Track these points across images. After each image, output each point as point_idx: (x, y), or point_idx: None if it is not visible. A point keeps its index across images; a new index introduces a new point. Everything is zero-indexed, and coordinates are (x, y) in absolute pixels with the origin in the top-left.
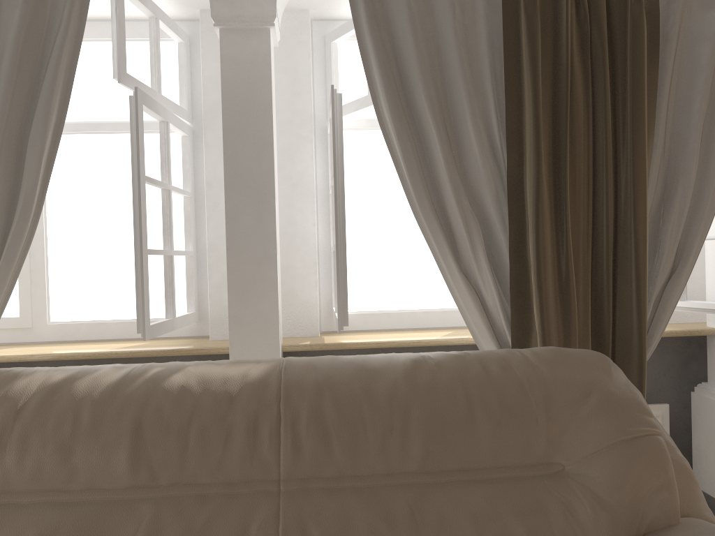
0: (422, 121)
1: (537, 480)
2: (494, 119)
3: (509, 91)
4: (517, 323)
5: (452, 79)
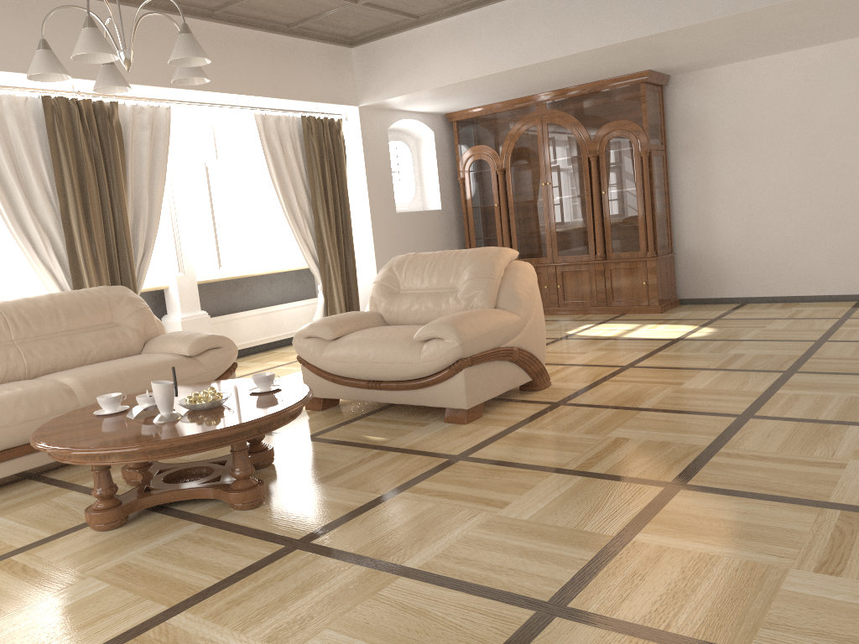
0: (8, 183)
1: (110, 327)
2: (48, 182)
3: (56, 169)
4: (76, 284)
5: (22, 161)
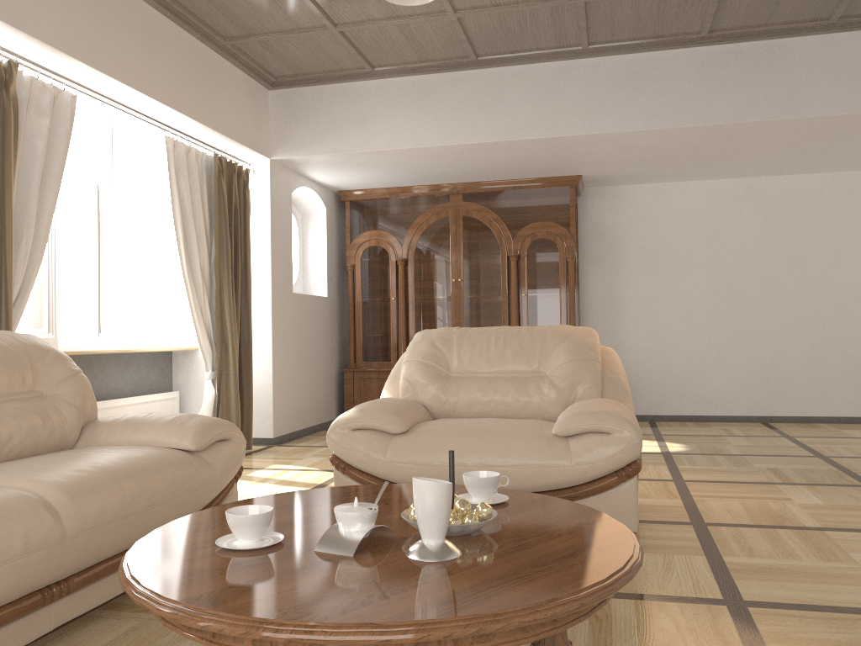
0: None
1: (34, 399)
2: None
3: None
4: None
5: None
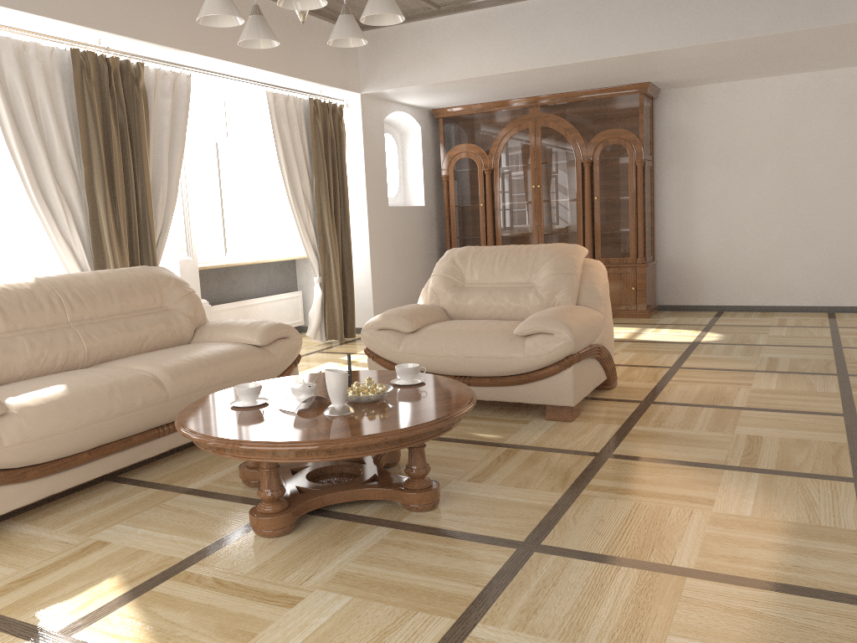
0: (30, 143)
1: (162, 312)
2: (72, 146)
3: (82, 132)
4: (97, 263)
5: (45, 119)
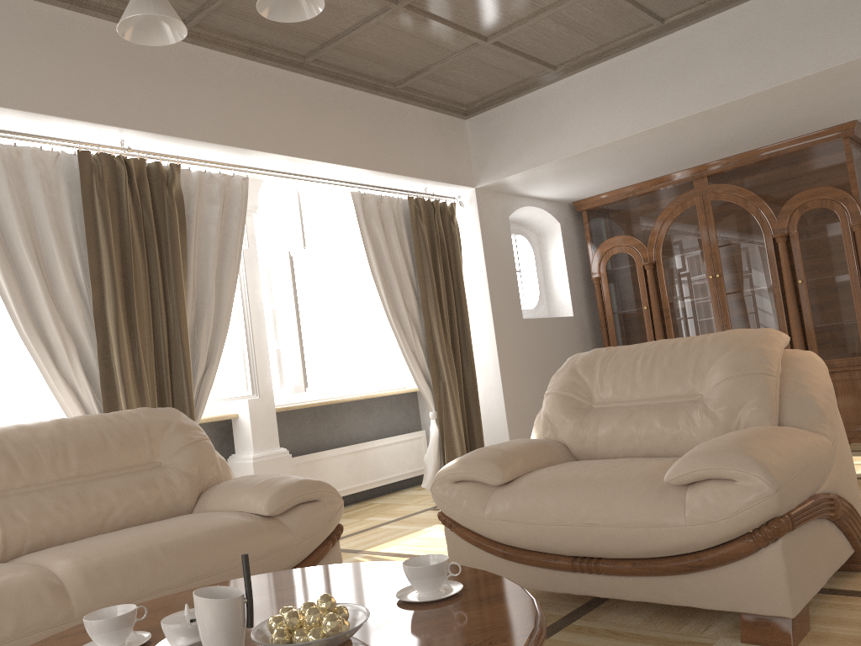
0: (22, 265)
1: (148, 470)
2: (79, 266)
3: (90, 247)
4: (108, 409)
5: (45, 236)
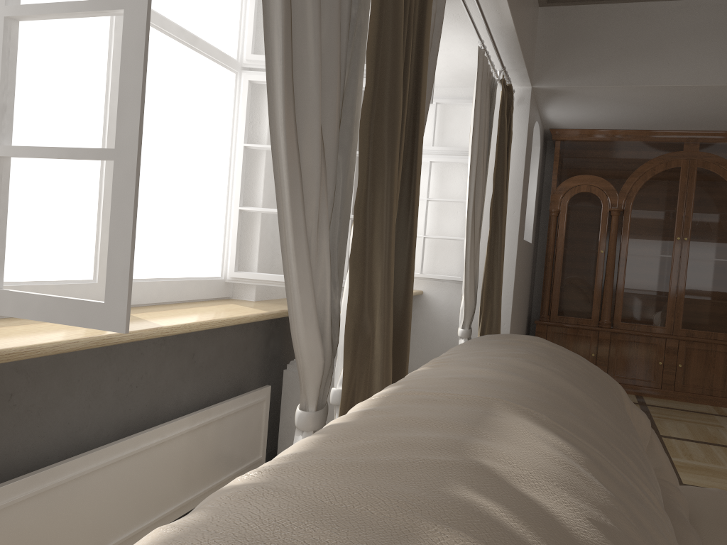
0: None
1: None
2: (345, 26)
3: None
4: (350, 305)
5: None
